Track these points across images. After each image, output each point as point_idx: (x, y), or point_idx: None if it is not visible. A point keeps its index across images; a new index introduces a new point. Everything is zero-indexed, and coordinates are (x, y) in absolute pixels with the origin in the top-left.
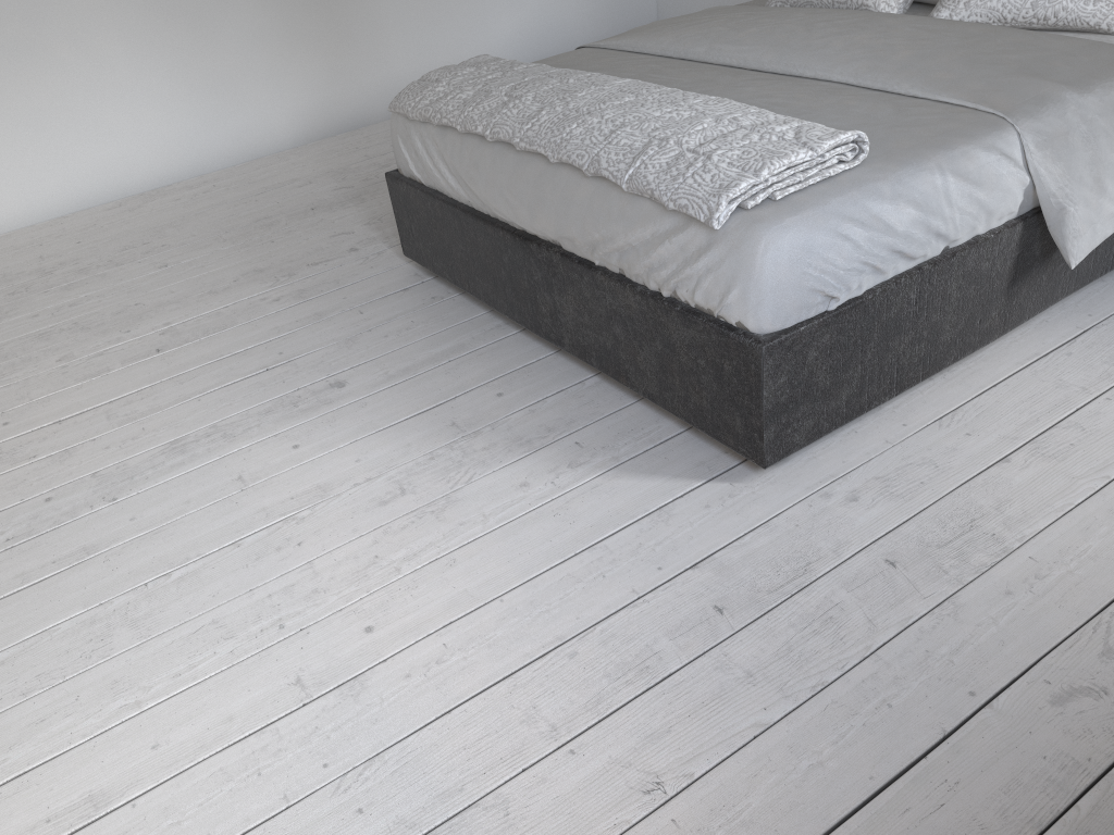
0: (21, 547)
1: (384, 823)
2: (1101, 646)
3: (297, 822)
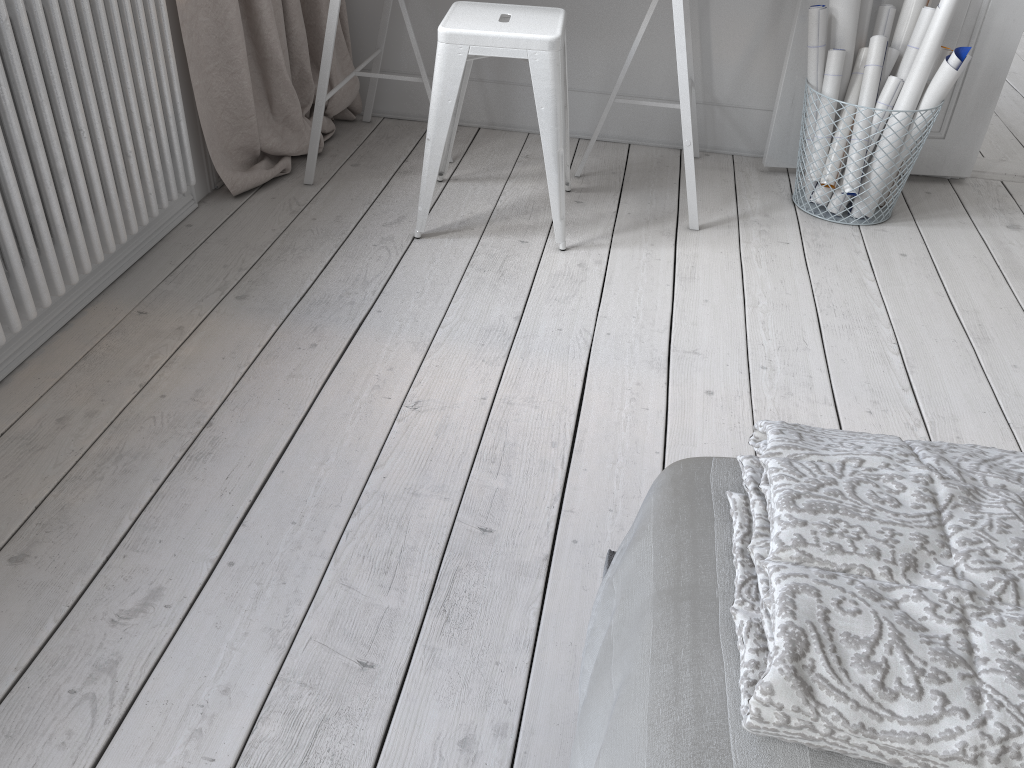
0: (1022, 321)
1: (539, 331)
2: (118, 670)
3: (582, 314)
